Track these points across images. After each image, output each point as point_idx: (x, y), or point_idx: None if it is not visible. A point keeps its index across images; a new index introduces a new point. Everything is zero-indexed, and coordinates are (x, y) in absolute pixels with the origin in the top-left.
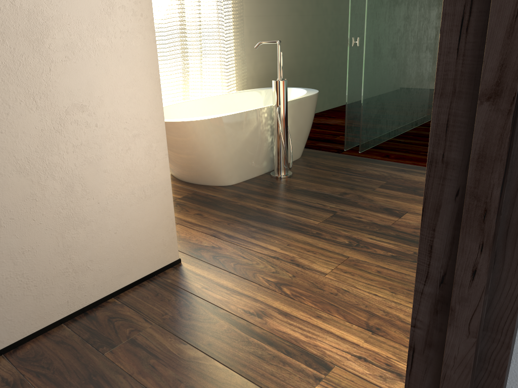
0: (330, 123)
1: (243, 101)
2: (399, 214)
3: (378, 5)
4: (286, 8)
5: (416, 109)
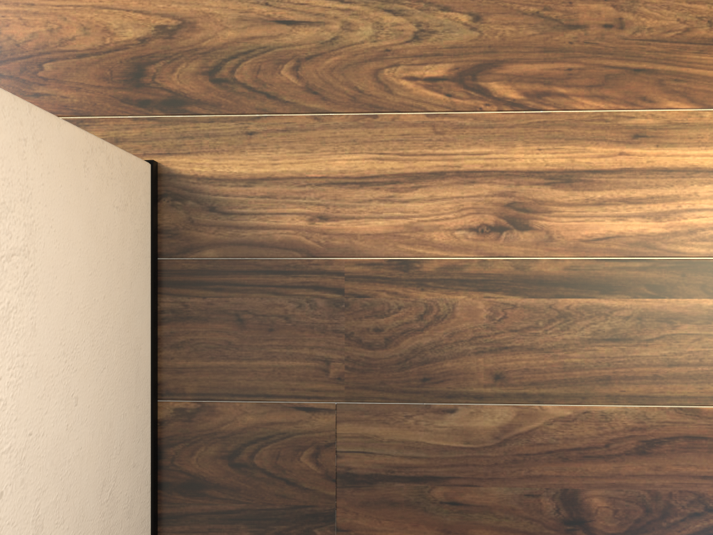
0: None
1: None
2: None
3: None
4: None
5: None
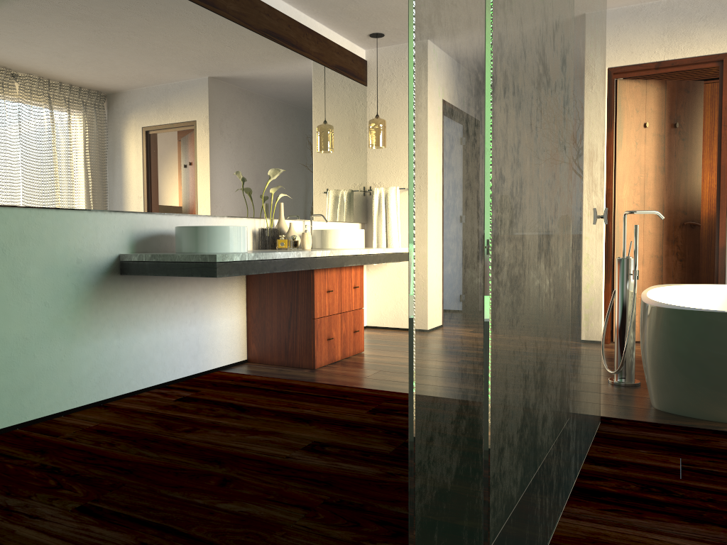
0: None
1: None
2: None
3: None
4: None
5: None
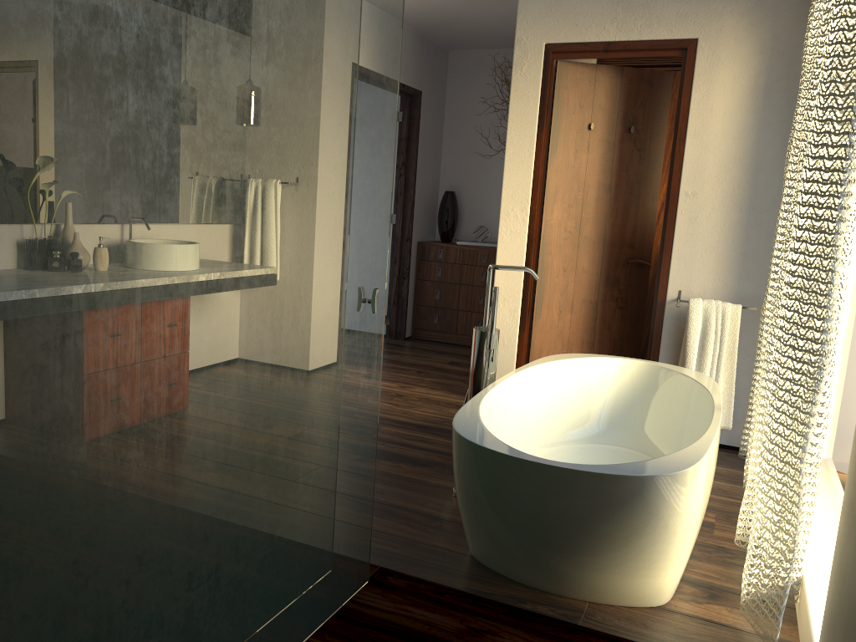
0: None
1: None
2: None
3: None
4: None
5: None
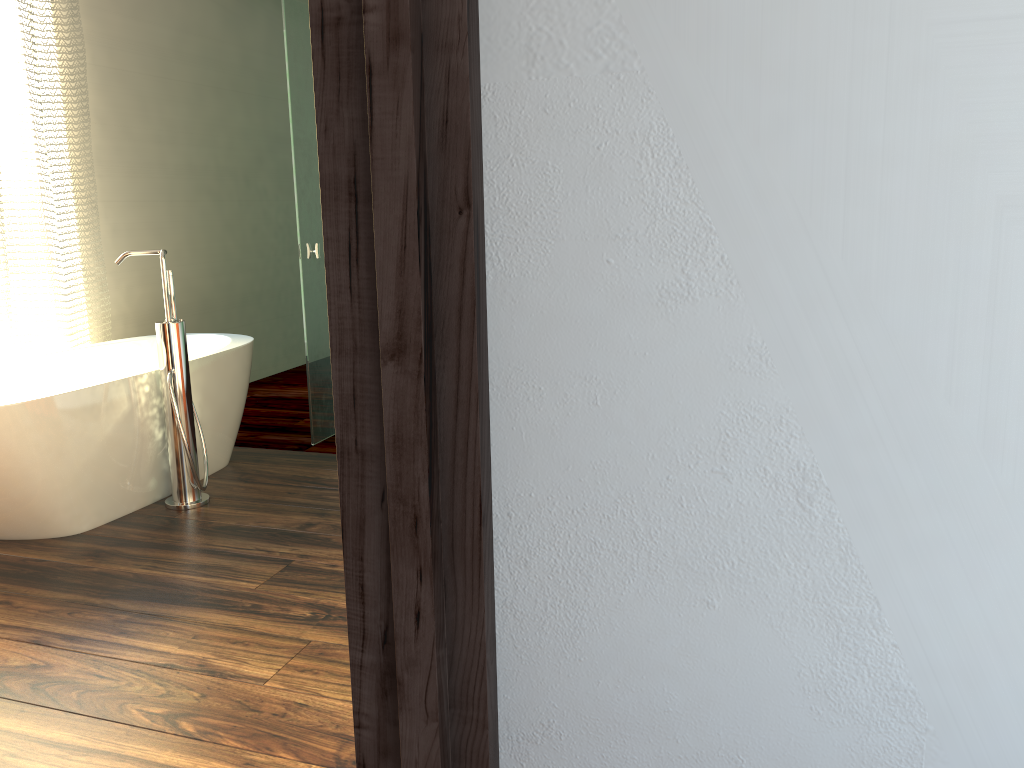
0: (289, 396)
1: (104, 364)
2: None
3: None
4: (187, 187)
5: None
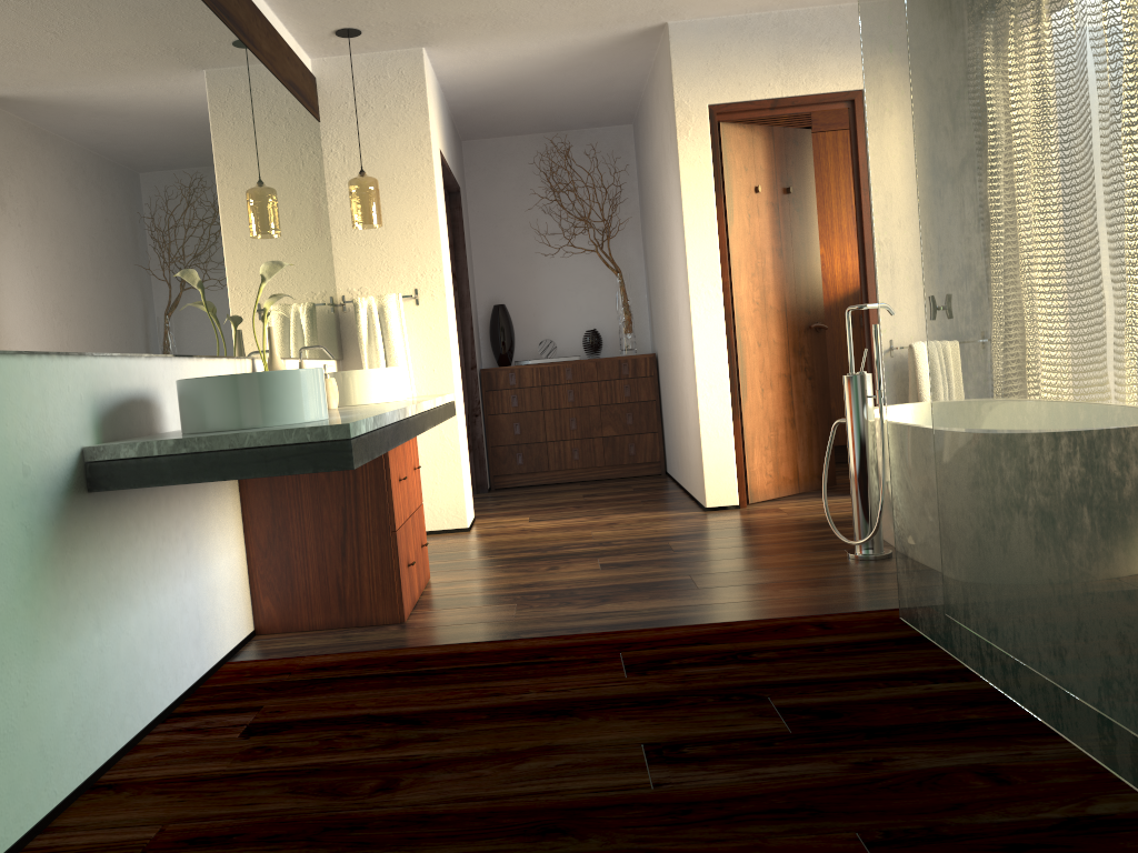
0: None
1: None
2: (604, 565)
3: (894, 211)
4: None
5: (1124, 681)
